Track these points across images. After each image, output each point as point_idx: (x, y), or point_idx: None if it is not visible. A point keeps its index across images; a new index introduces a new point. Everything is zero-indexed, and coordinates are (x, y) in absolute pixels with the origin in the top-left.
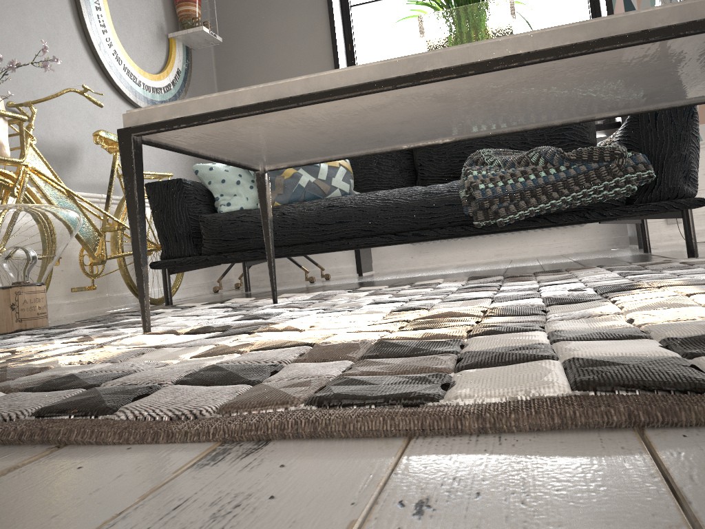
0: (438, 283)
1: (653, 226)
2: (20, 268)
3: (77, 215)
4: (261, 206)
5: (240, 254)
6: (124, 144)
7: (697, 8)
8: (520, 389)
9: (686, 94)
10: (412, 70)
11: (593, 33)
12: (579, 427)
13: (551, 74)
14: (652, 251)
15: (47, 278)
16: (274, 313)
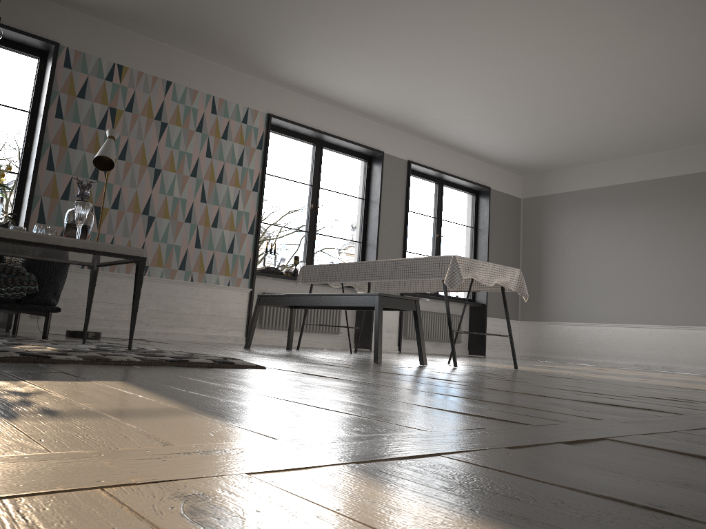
0: None
1: (21, 317)
2: None
3: None
4: None
5: None
6: None
7: (78, 243)
8: (8, 354)
9: (67, 259)
10: None
11: (39, 239)
12: (22, 362)
13: (14, 244)
14: (17, 334)
15: None
16: None
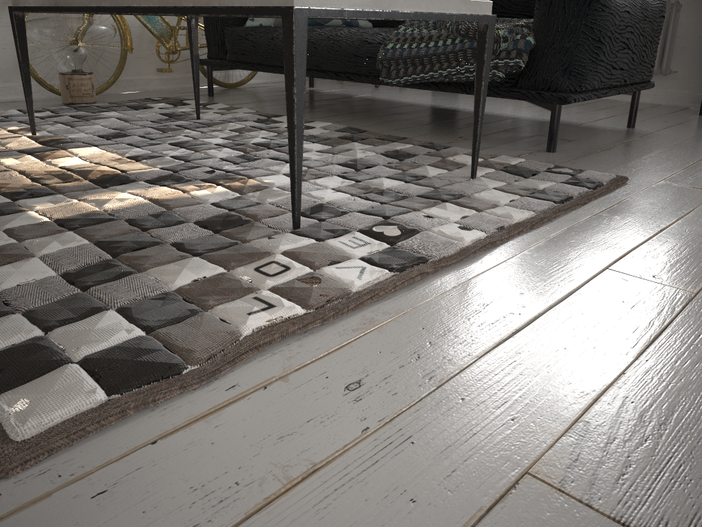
0: (309, 128)
1: None
2: (67, 63)
3: (103, 29)
4: (190, 45)
5: (244, 66)
6: (11, 17)
7: None
8: None
9: None
10: (98, 3)
11: (161, 0)
12: None
13: None
14: (643, 127)
15: (122, 63)
16: (125, 135)
